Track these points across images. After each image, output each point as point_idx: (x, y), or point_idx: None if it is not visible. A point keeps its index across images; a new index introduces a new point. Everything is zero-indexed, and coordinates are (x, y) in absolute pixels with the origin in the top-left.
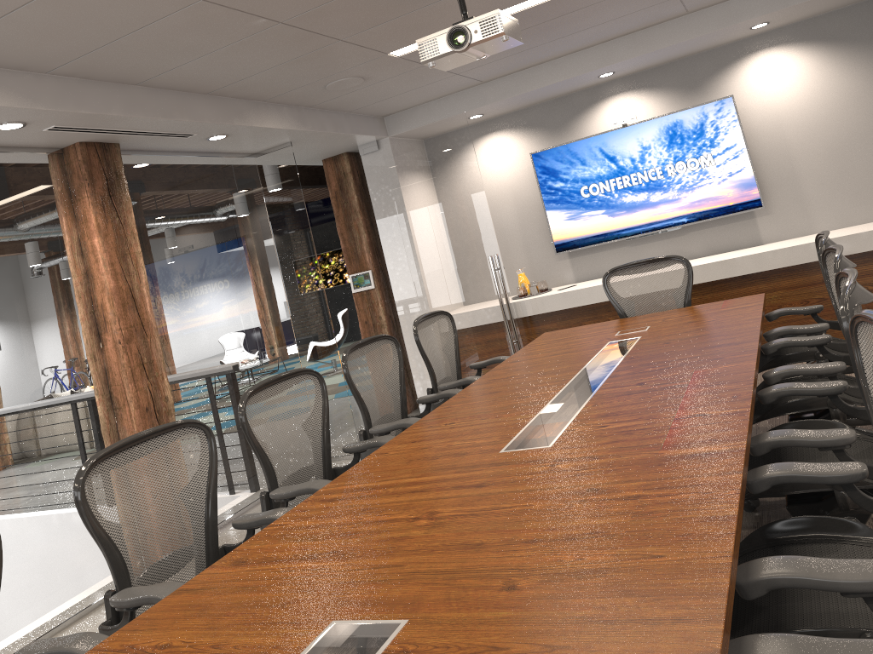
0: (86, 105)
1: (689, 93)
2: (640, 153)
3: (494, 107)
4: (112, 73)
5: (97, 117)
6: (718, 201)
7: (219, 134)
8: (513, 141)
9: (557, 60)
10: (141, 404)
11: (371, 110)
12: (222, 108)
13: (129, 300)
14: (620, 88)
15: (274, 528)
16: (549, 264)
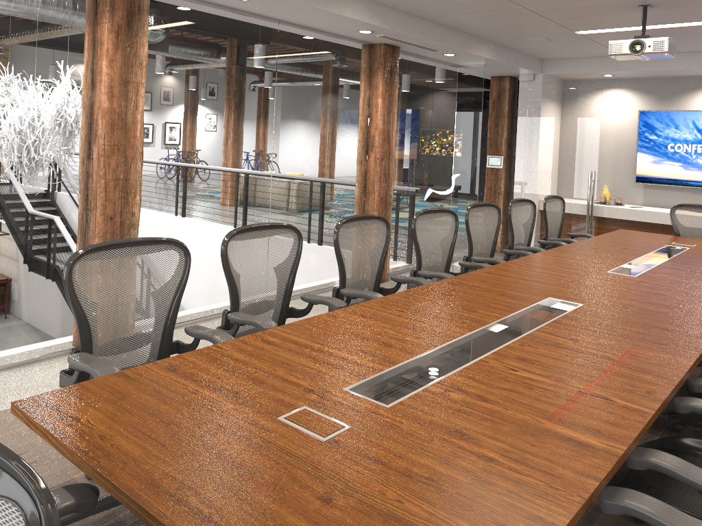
0: (405, 29)
1: None
2: None
3: (624, 73)
4: (422, 14)
5: (406, 35)
6: None
7: (452, 53)
8: (628, 98)
9: (683, 54)
10: (380, 195)
11: (539, 55)
12: (461, 40)
13: (386, 137)
14: None
15: (497, 267)
16: (627, 188)
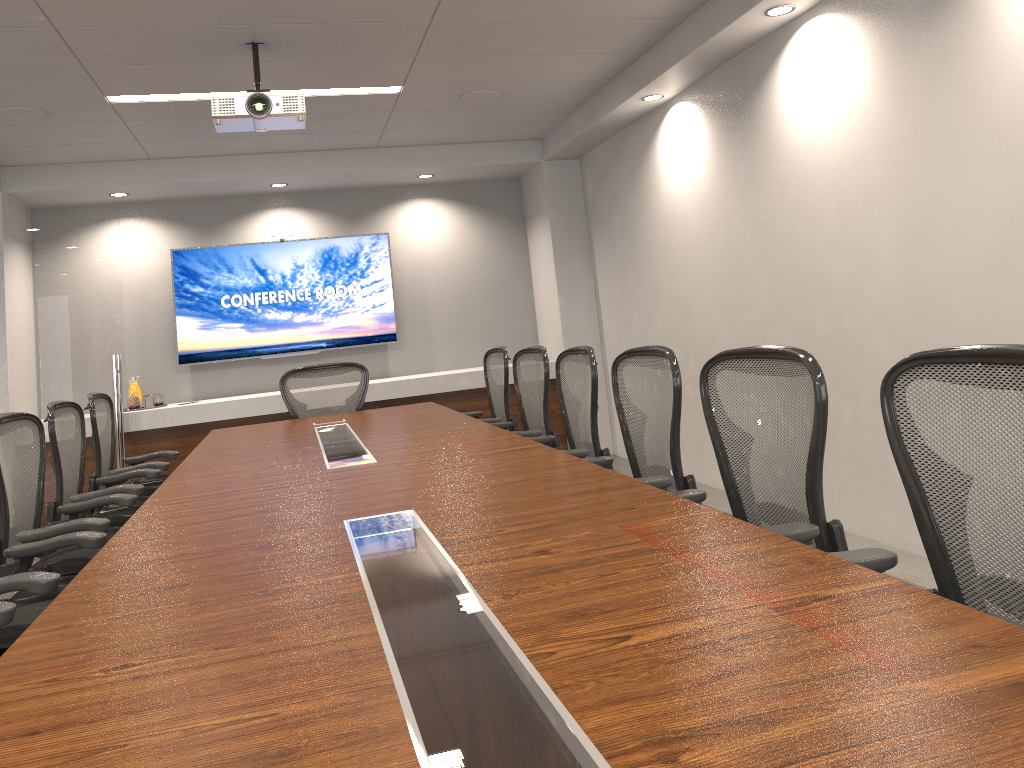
0: None
1: (349, 222)
2: (293, 271)
3: (149, 189)
4: None
5: None
6: (358, 330)
7: None
8: (151, 233)
9: (238, 157)
10: None
11: (1, 154)
12: None
13: None
14: (283, 202)
15: (144, 518)
16: (165, 377)
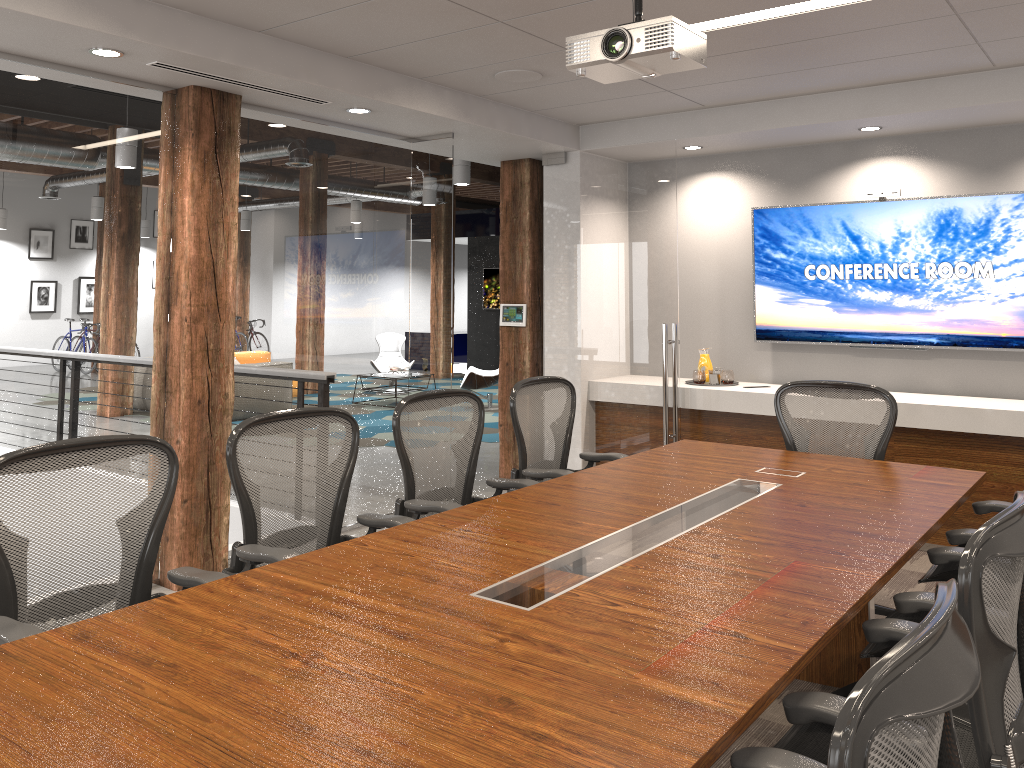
0: (191, 44)
1: (981, 175)
2: (895, 240)
3: (716, 141)
4: (227, 14)
5: (204, 60)
6: (986, 327)
7: (359, 107)
8: (735, 188)
9: (805, 98)
10: (194, 394)
11: (560, 114)
12: (363, 78)
13: (208, 274)
14: (888, 149)
15: (162, 603)
16: (745, 351)
